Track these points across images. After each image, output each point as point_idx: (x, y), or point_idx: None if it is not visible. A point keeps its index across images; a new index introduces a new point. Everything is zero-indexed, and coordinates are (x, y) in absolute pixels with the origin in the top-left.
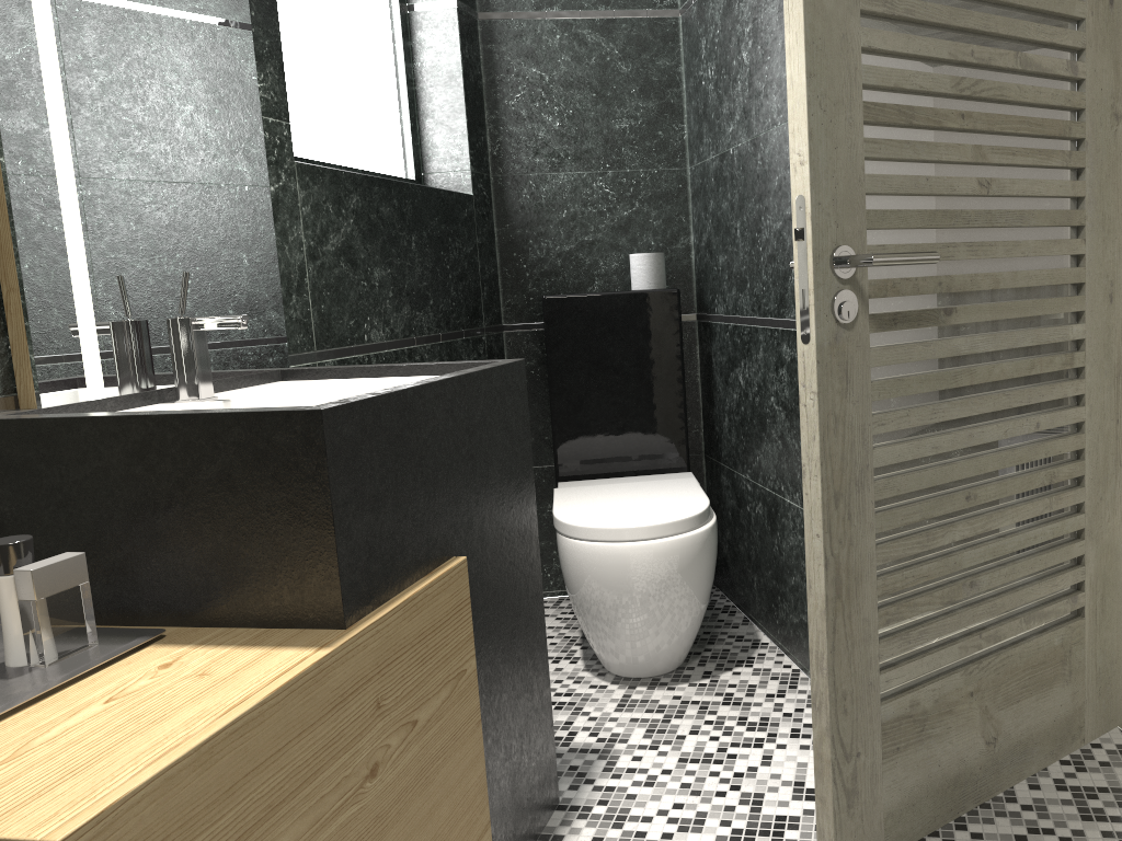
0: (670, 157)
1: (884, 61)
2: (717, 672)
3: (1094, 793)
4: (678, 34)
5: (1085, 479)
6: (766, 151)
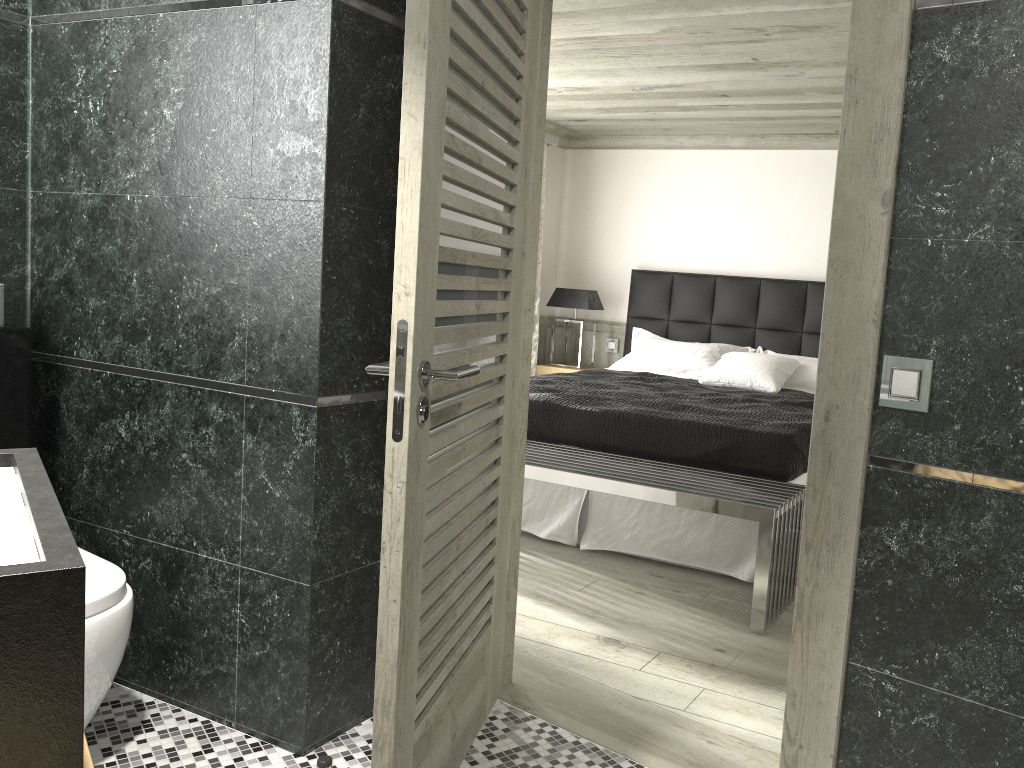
0: (6, 175)
1: (444, 212)
2: (118, 746)
3: (513, 753)
4: (27, 44)
5: (497, 518)
6: (199, 216)
